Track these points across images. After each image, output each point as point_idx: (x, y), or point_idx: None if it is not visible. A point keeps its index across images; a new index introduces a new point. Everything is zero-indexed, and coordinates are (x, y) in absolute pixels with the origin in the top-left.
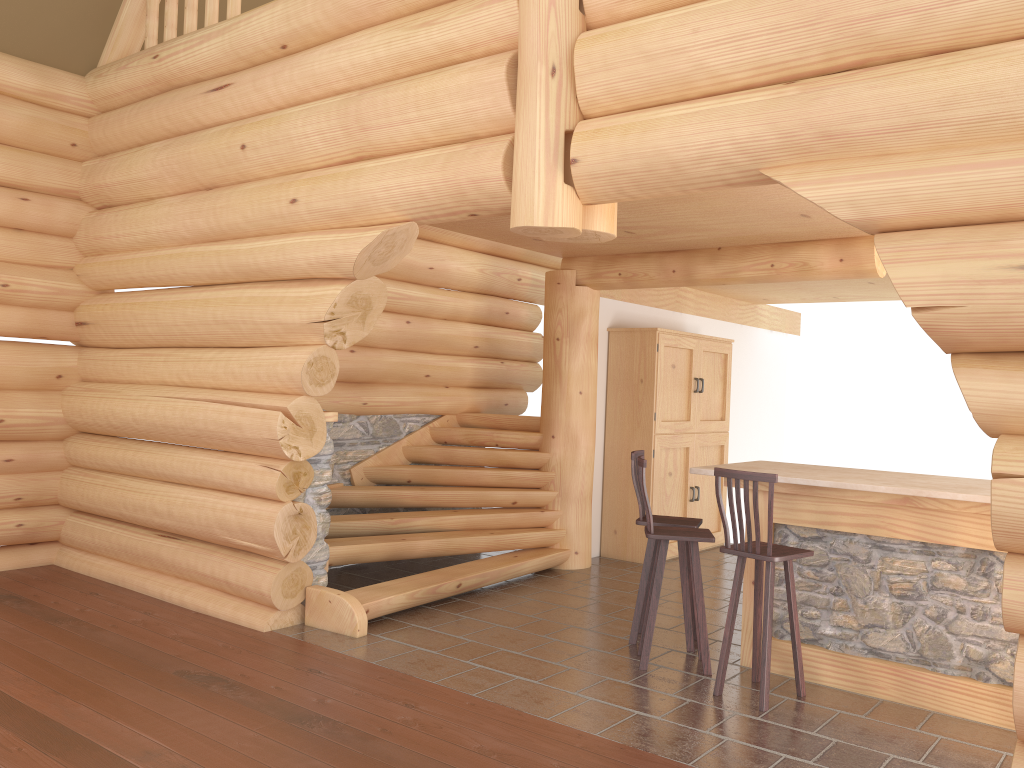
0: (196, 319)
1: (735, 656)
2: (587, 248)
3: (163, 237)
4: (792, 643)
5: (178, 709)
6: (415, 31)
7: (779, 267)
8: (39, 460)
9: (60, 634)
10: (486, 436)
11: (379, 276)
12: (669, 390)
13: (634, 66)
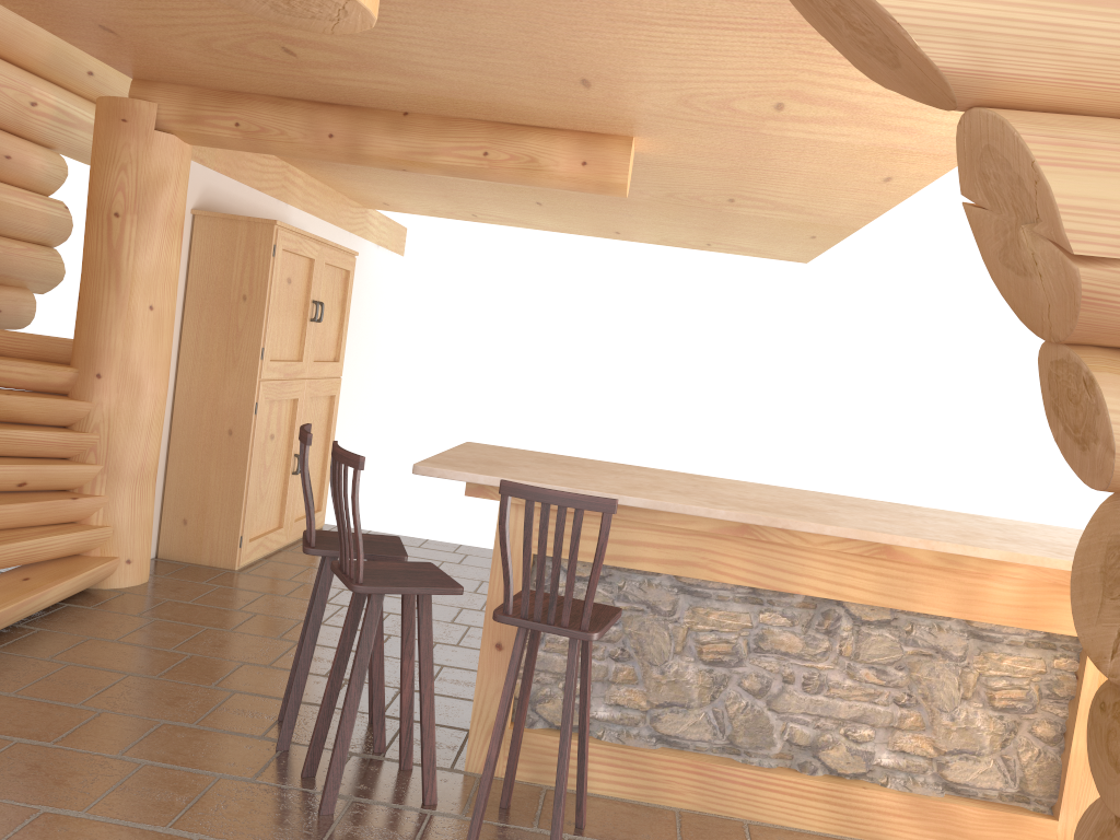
0: None
1: (448, 752)
2: (190, 68)
3: None
4: (579, 751)
5: None
6: None
7: (495, 158)
8: None
9: None
10: None
11: None
12: (282, 315)
13: None
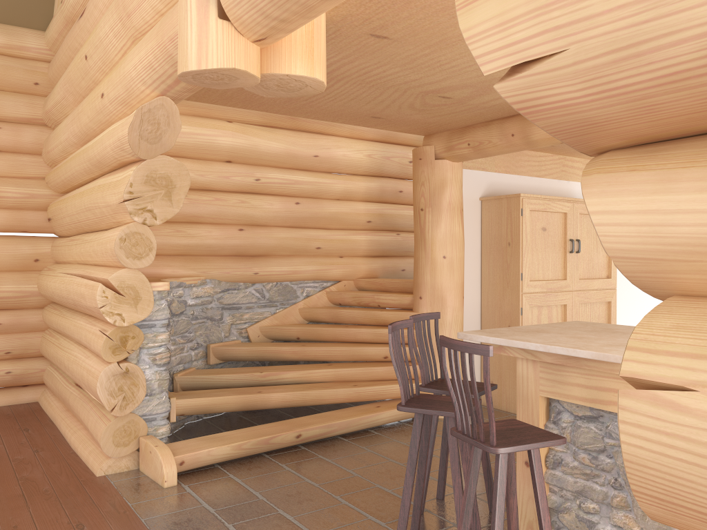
0: (78, 208)
1: None
2: (432, 122)
3: (67, 144)
4: None
5: None
6: None
7: None
8: (22, 323)
9: None
10: (369, 298)
11: (267, 165)
12: (539, 251)
13: None
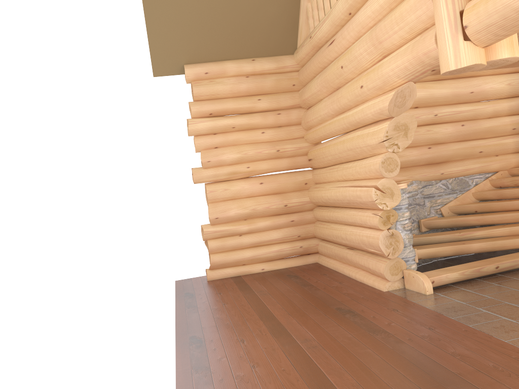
0: (341, 150)
1: None
2: None
3: (325, 116)
4: None
5: (327, 323)
6: None
7: None
8: (304, 219)
9: (303, 291)
10: None
11: (440, 105)
12: None
13: None
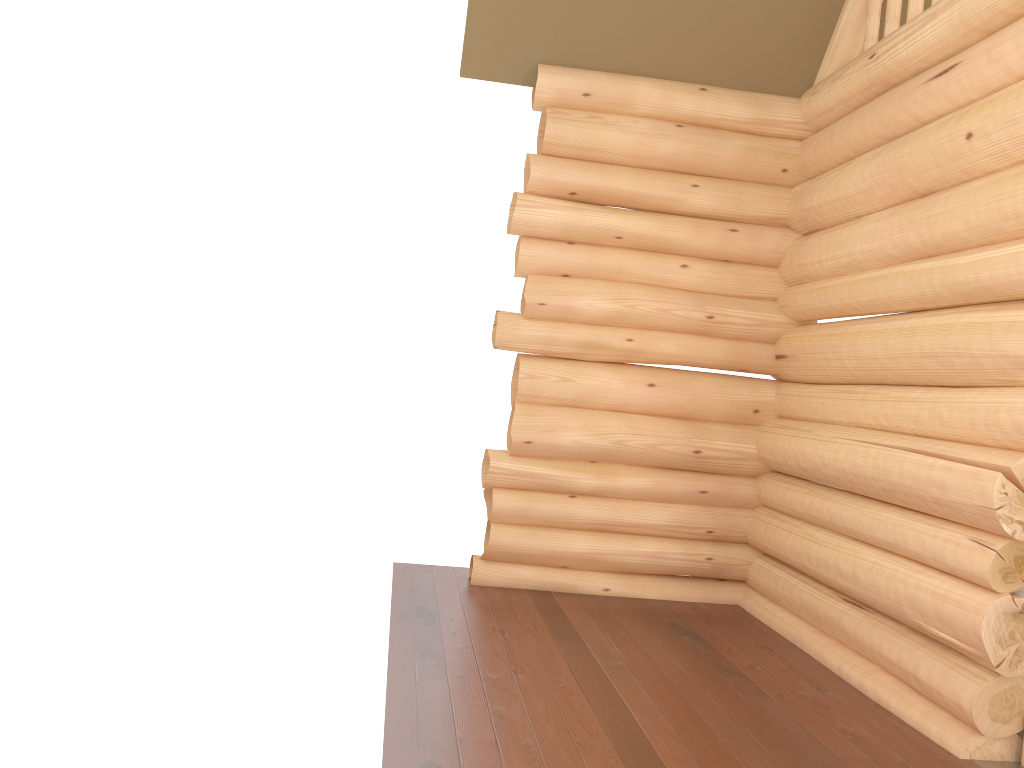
0: (898, 351)
1: None
2: None
3: (867, 258)
4: None
5: None
6: None
7: None
8: (731, 495)
9: (722, 689)
10: None
11: None
12: None
13: None
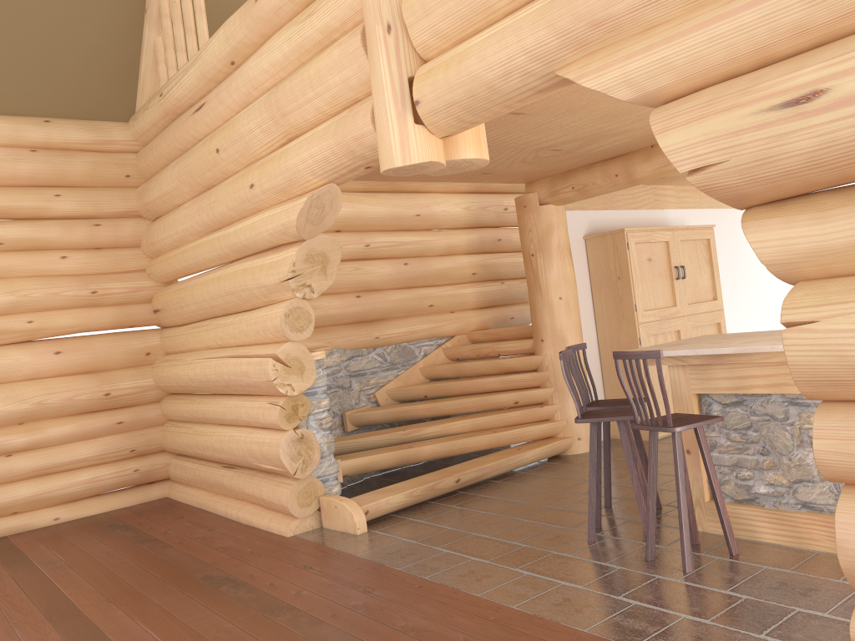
0: (215, 294)
1: None
2: (536, 171)
3: (187, 234)
4: (716, 506)
5: (186, 608)
6: (303, 24)
7: None
8: (143, 419)
9: (139, 553)
10: (488, 348)
11: (373, 230)
12: (648, 282)
13: (445, 6)
